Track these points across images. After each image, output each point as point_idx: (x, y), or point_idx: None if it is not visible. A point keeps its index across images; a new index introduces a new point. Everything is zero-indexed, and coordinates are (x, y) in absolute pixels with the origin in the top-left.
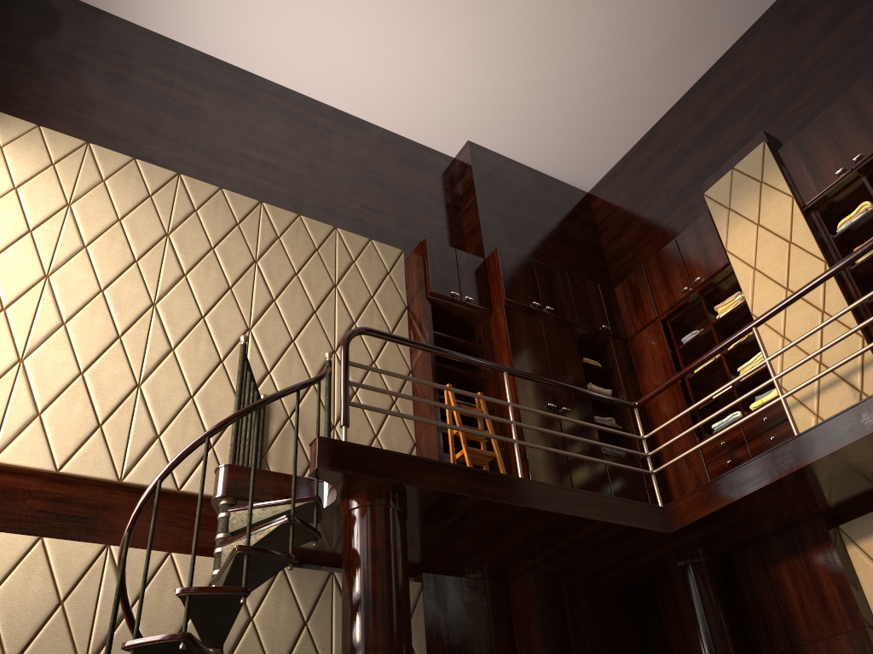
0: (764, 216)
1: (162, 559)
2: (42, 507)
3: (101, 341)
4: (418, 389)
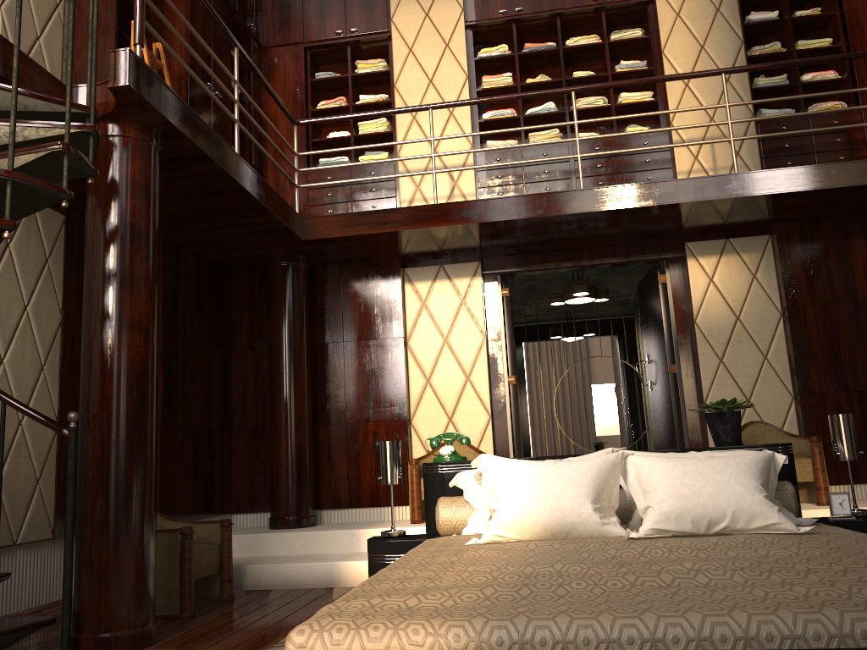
0: (434, 11)
1: None
2: None
3: None
4: (86, 4)
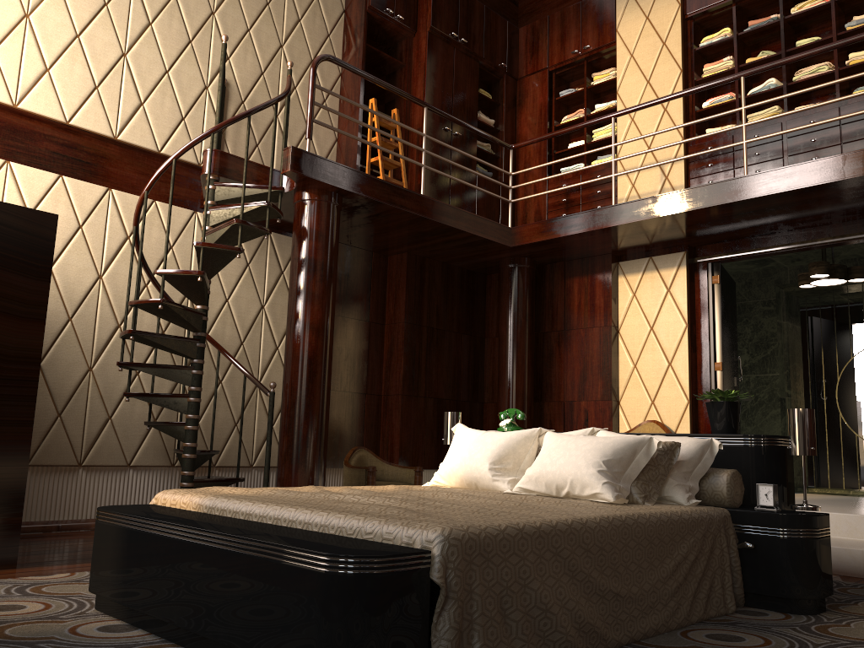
0: (654, 13)
1: (149, 205)
2: (55, 150)
3: (91, 6)
4: (345, 93)
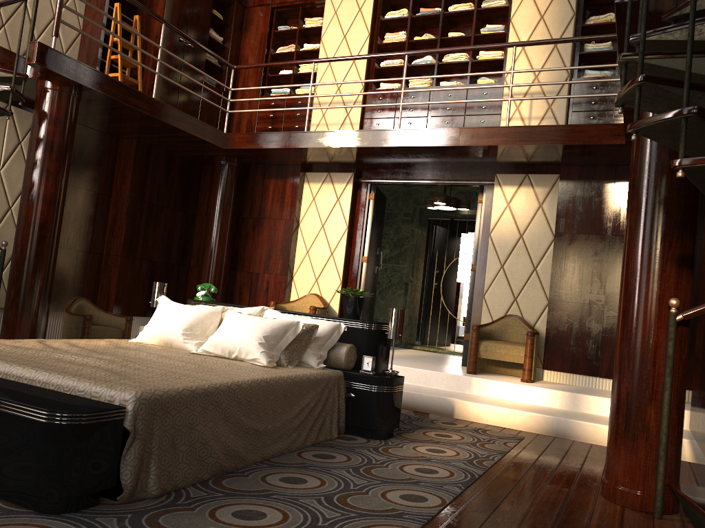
0: None
1: None
2: None
3: None
4: None
